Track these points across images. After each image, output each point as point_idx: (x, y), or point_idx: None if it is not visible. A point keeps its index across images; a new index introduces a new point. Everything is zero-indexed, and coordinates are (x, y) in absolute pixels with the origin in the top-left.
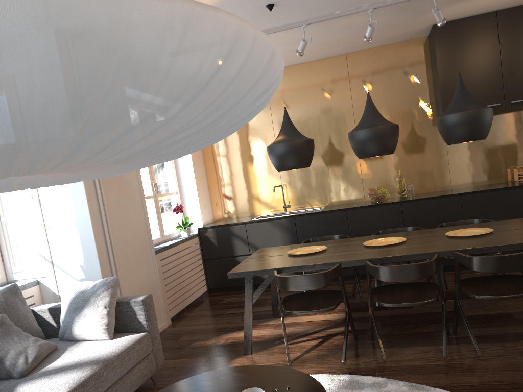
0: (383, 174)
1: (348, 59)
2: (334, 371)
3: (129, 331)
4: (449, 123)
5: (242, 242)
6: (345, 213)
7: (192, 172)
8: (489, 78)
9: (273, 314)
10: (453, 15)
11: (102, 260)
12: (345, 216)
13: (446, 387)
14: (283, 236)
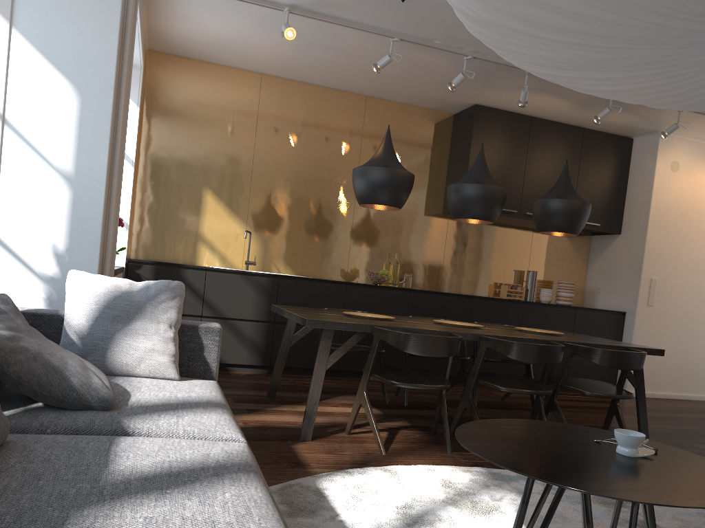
0: (375, 255)
1: (367, 103)
2: (455, 464)
3: (182, 375)
4: (558, 208)
5: (195, 296)
6: (344, 287)
7: (131, 172)
8: (512, 181)
9: (272, 400)
10: (502, 102)
11: (101, 256)
12: (343, 291)
13: None
14: (257, 300)
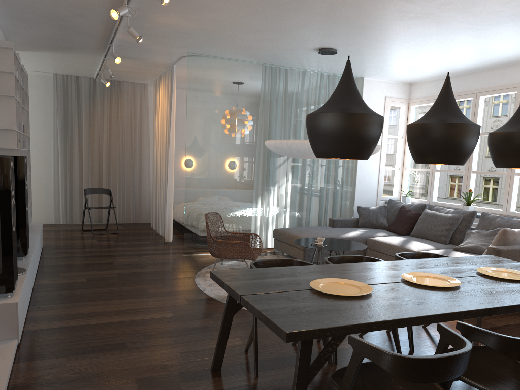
0: None
1: None
2: None
3: None
4: None
5: None
6: None
7: None
8: None
9: None
10: None
11: None
12: None
13: None
14: None
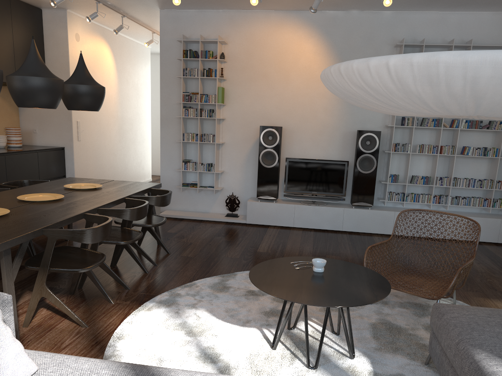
0: None
1: None
2: (131, 308)
3: None
4: (90, 93)
5: None
6: None
7: None
8: None
9: None
10: None
11: None
12: None
13: (192, 279)
14: None
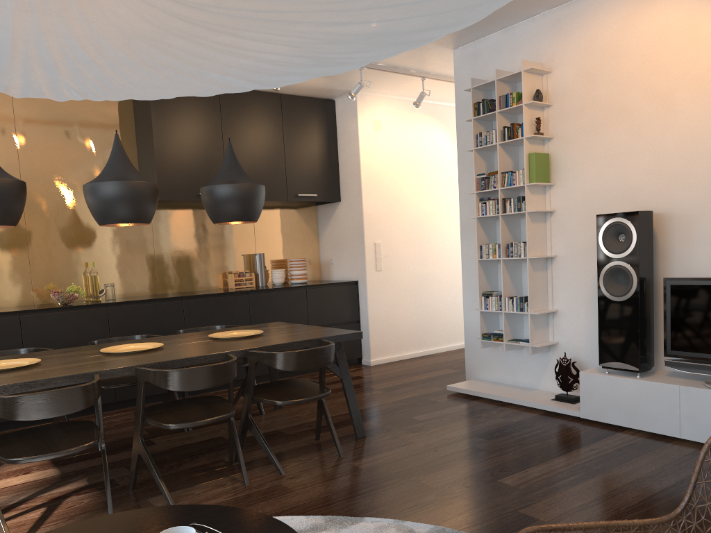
0: (66, 267)
1: None
2: None
3: None
4: (224, 195)
5: None
6: (17, 318)
7: None
8: (211, 161)
9: None
10: None
11: None
12: (17, 323)
13: (278, 513)
14: None
